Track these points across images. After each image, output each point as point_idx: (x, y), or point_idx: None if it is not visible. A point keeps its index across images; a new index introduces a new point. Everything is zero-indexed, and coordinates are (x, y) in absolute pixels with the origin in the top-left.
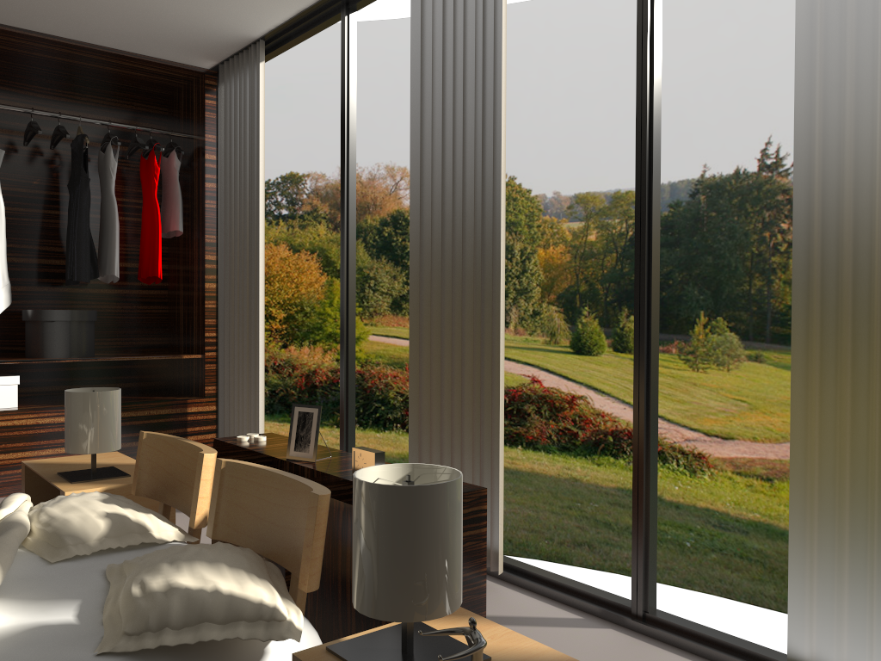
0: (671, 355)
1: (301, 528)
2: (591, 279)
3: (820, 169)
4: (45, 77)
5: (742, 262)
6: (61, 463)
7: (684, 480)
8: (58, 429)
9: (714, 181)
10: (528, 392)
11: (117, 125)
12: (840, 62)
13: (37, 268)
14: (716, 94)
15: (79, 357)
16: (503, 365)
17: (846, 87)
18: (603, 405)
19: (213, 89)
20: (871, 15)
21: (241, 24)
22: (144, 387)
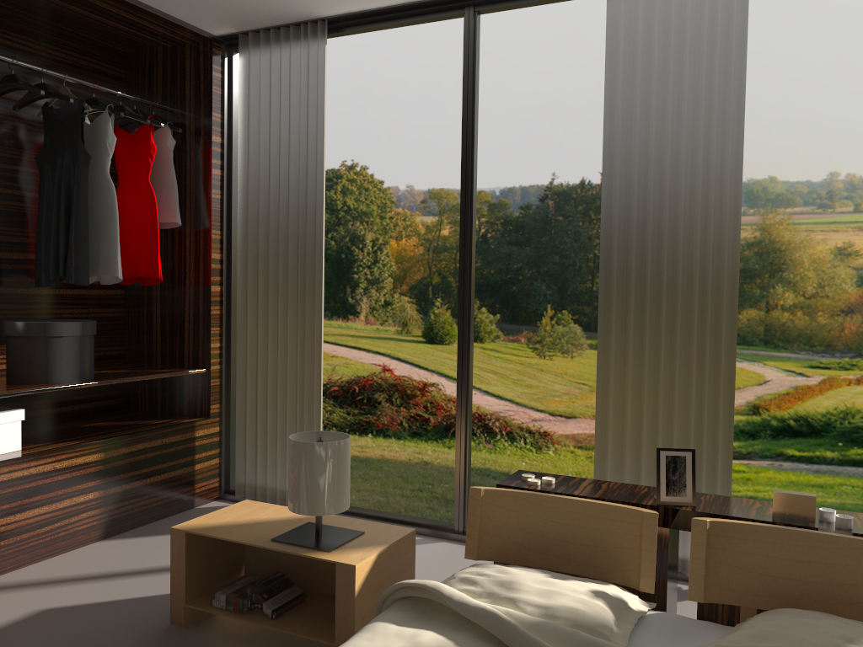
0: (520, 344)
1: None
2: (444, 272)
3: None
4: None
5: (585, 262)
6: (230, 524)
7: (531, 456)
8: (75, 474)
9: (562, 188)
10: (379, 380)
11: (103, 88)
12: None
13: None
14: (564, 110)
15: (88, 380)
16: (732, 391)
17: None
18: (455, 391)
19: (220, 59)
20: None
21: (326, 1)
22: (100, 407)
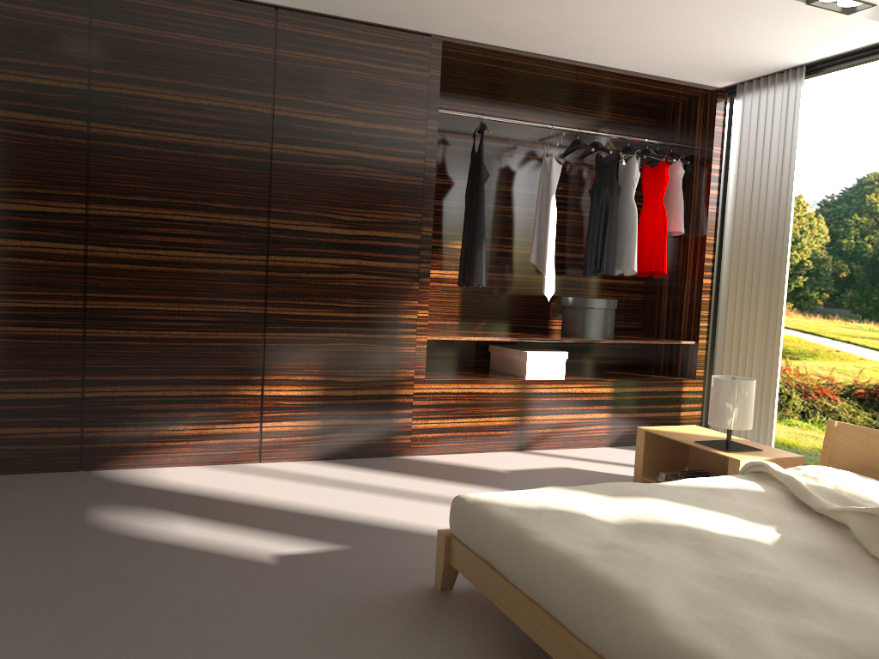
0: None
1: None
2: None
3: None
4: (572, 98)
5: None
6: (674, 432)
7: None
8: (594, 398)
9: None
10: None
11: (634, 139)
12: None
13: (556, 260)
14: None
15: (608, 339)
16: None
17: None
18: None
19: (722, 105)
20: None
21: (799, 55)
22: (621, 364)
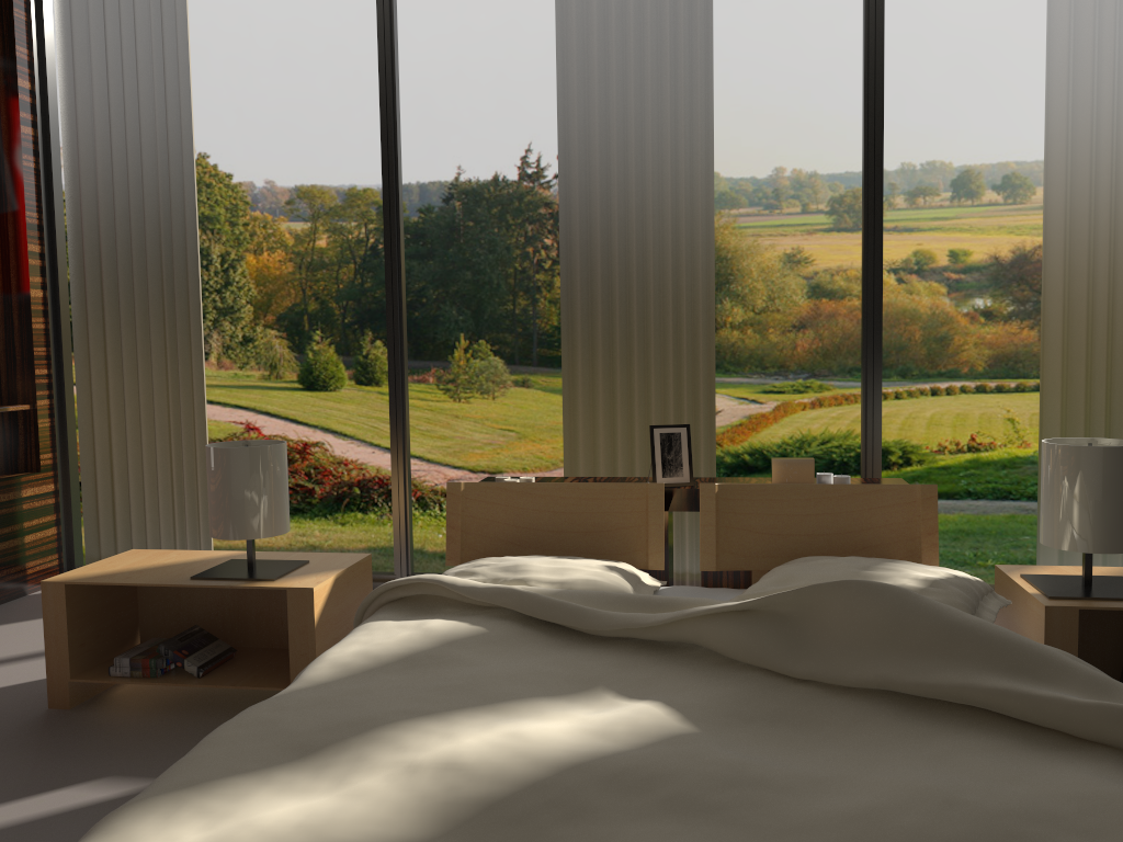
0: (428, 385)
1: (880, 526)
2: (323, 295)
3: (1064, 207)
4: None
5: (504, 279)
6: (125, 571)
7: None
8: None
9: (470, 186)
10: None
11: None
12: (1071, 128)
13: None
14: (469, 86)
15: None
16: (712, 378)
17: (1076, 148)
18: (346, 451)
19: None
20: (1095, 98)
21: None
22: None
